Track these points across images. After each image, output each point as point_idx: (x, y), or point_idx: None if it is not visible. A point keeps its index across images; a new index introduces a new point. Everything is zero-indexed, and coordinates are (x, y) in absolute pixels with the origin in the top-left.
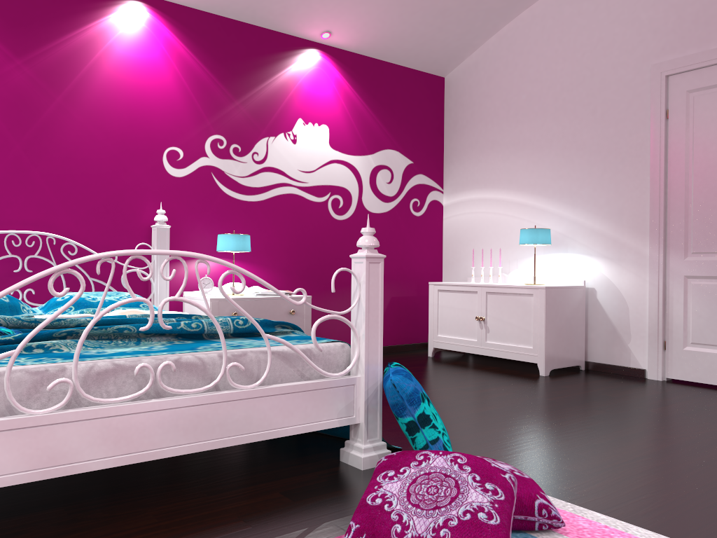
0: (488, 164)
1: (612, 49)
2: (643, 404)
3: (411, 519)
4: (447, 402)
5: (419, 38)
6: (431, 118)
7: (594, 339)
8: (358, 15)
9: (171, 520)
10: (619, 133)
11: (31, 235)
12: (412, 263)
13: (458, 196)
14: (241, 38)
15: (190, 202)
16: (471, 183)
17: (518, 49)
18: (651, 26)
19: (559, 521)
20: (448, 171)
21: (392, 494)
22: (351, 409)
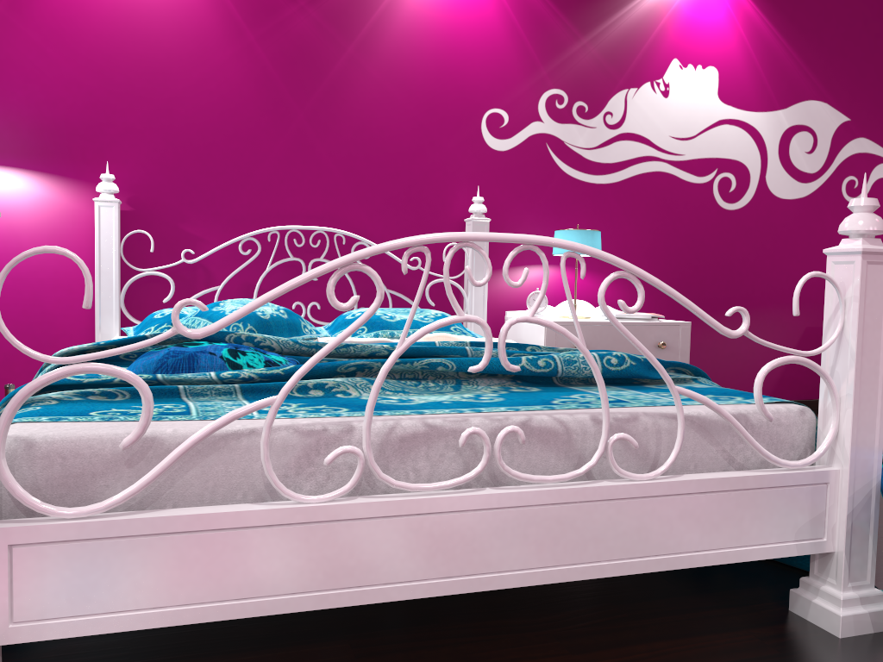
0: None
1: None
2: None
3: None
4: None
5: None
6: None
7: None
8: None
9: None
10: None
11: (316, 232)
12: None
13: None
14: None
15: (517, 186)
16: None
17: None
18: None
19: None
20: None
21: None
22: (819, 526)
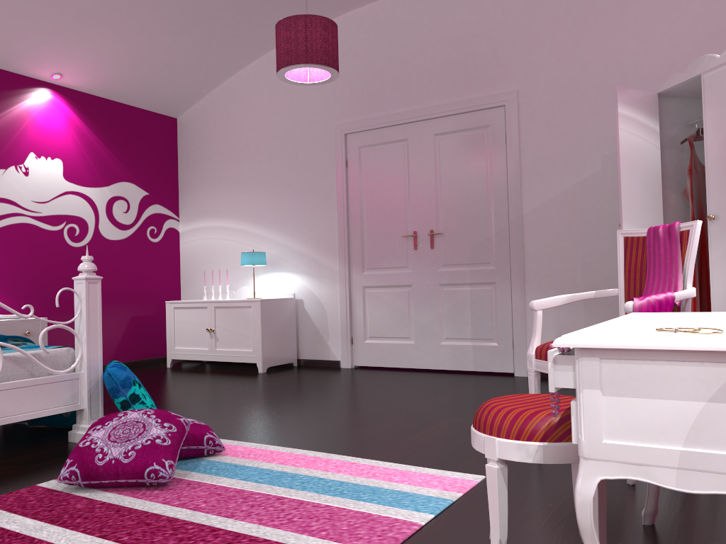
0: (217, 197)
1: (308, 109)
2: (326, 383)
3: (109, 449)
4: (172, 397)
5: (150, 85)
6: (165, 154)
7: (304, 340)
8: (88, 61)
9: None
10: (315, 176)
11: None
12: (151, 284)
13: (193, 224)
14: None
15: None
16: (203, 212)
17: (238, 101)
18: (334, 94)
19: (221, 447)
20: (183, 201)
21: (98, 438)
22: (76, 398)
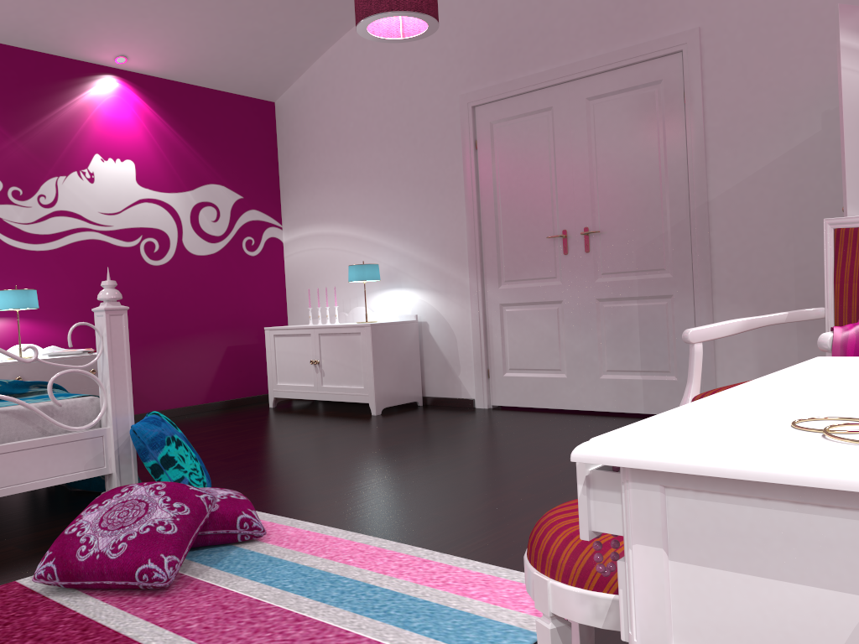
0: (323, 197)
1: (426, 78)
2: (447, 431)
3: (96, 539)
4: (252, 449)
5: (235, 62)
6: (262, 148)
7: (430, 373)
8: (155, 38)
9: None
10: (437, 164)
11: None
12: (249, 307)
13: (298, 232)
14: (12, 64)
15: None
16: (309, 217)
17: (343, 74)
18: (457, 56)
19: (259, 531)
20: (285, 205)
21: (88, 522)
22: (101, 460)
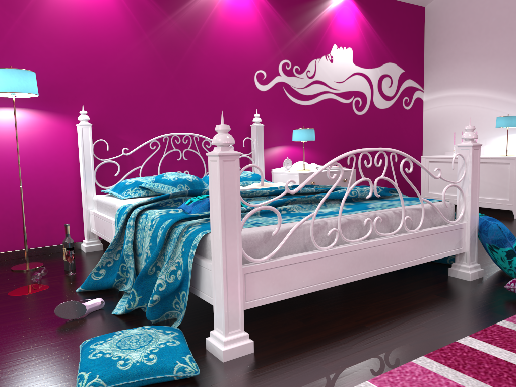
0: (462, 70)
1: None
2: None
3: None
4: None
5: None
6: (416, 38)
7: None
8: None
9: (389, 310)
10: None
11: (185, 135)
12: (403, 143)
13: (436, 94)
14: None
15: (271, 107)
16: (447, 84)
17: None
18: None
19: None
20: (427, 76)
21: None
22: (461, 243)
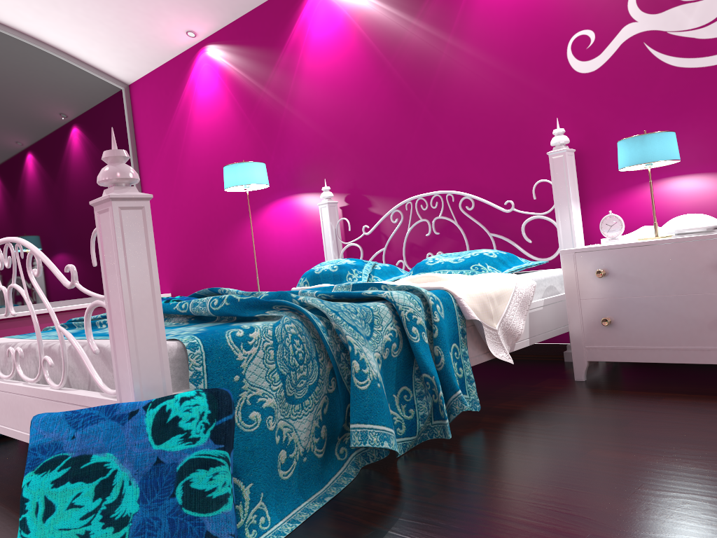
0: None
1: None
2: None
3: None
4: None
5: None
6: None
7: None
8: None
9: (0, 501)
10: None
11: (433, 196)
12: None
13: None
14: None
15: (614, 101)
16: None
17: None
18: None
19: None
20: None
21: None
22: None
